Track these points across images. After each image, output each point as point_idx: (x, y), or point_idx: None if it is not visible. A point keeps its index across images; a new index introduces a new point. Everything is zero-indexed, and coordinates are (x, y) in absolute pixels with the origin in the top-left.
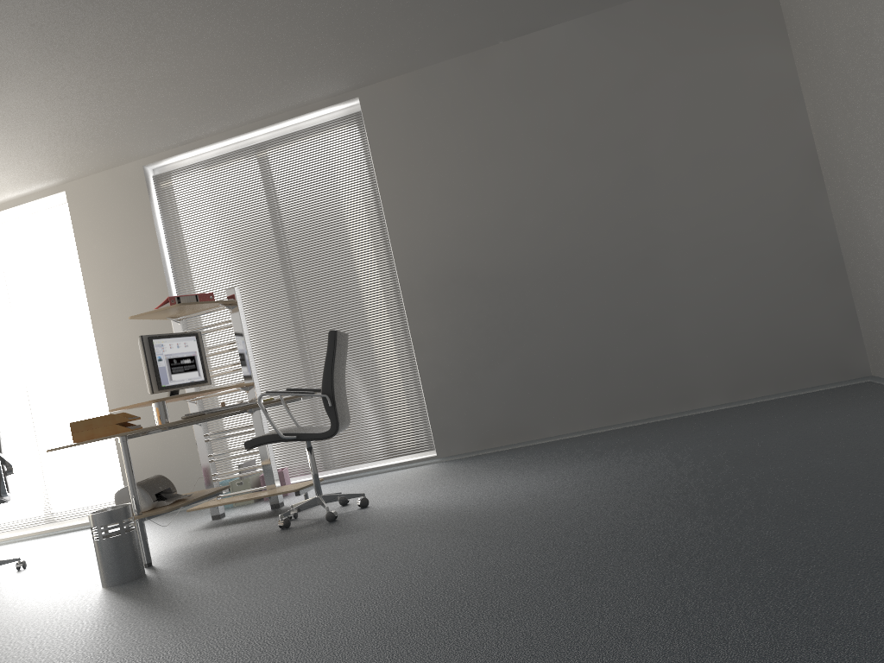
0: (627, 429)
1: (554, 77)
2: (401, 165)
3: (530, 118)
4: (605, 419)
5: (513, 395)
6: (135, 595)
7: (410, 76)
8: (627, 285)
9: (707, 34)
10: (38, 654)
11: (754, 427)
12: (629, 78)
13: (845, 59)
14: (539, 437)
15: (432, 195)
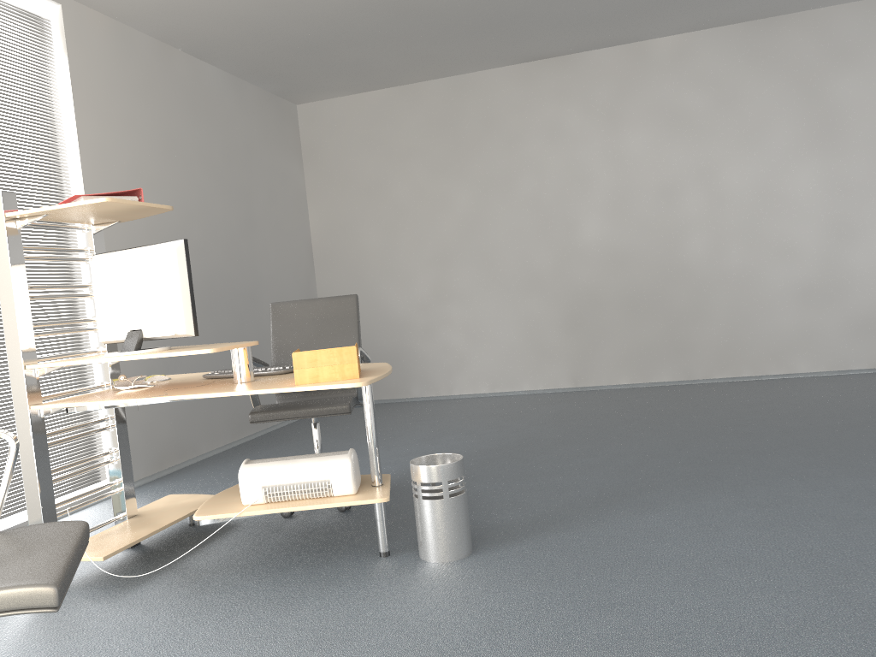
0: (263, 440)
1: (210, 109)
2: (101, 117)
3: (196, 136)
4: (234, 435)
5: (181, 410)
6: (547, 524)
7: (112, 23)
8: (244, 314)
9: (277, 137)
10: (716, 515)
11: (406, 417)
12: (246, 142)
13: (405, 203)
14: (197, 454)
15: (126, 168)
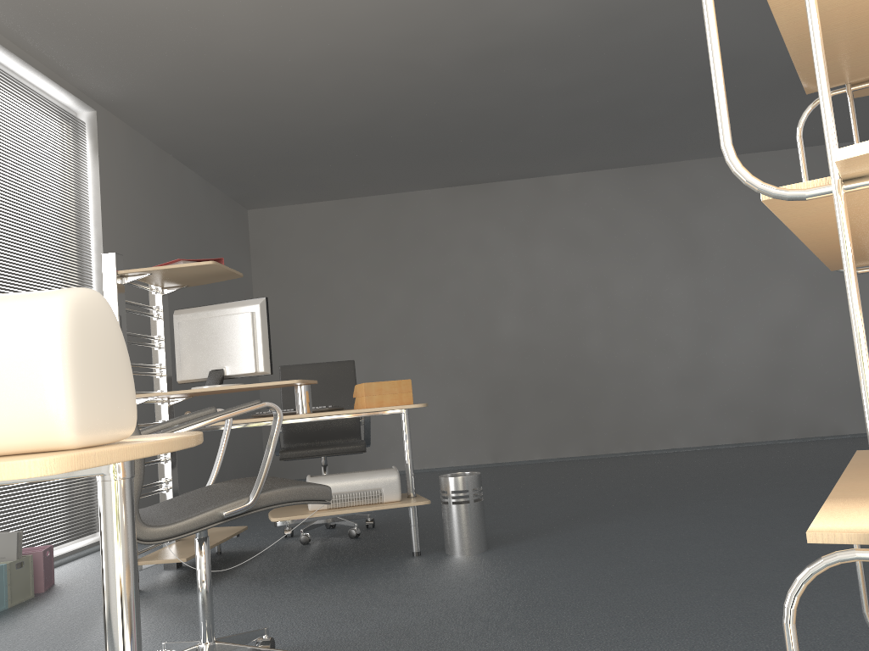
0: None
1: (189, 207)
2: (117, 206)
3: (179, 229)
4: None
5: None
6: (536, 532)
7: (128, 129)
8: None
9: (233, 236)
10: (662, 520)
11: None
12: (213, 238)
13: (345, 299)
14: None
15: (132, 251)
